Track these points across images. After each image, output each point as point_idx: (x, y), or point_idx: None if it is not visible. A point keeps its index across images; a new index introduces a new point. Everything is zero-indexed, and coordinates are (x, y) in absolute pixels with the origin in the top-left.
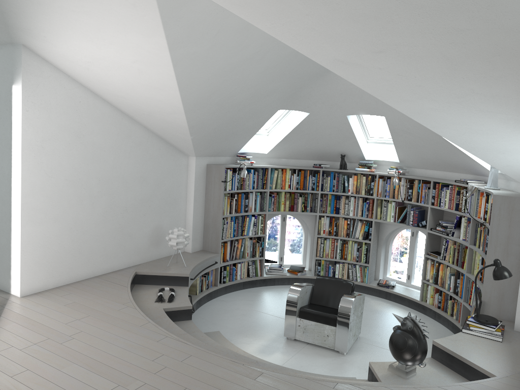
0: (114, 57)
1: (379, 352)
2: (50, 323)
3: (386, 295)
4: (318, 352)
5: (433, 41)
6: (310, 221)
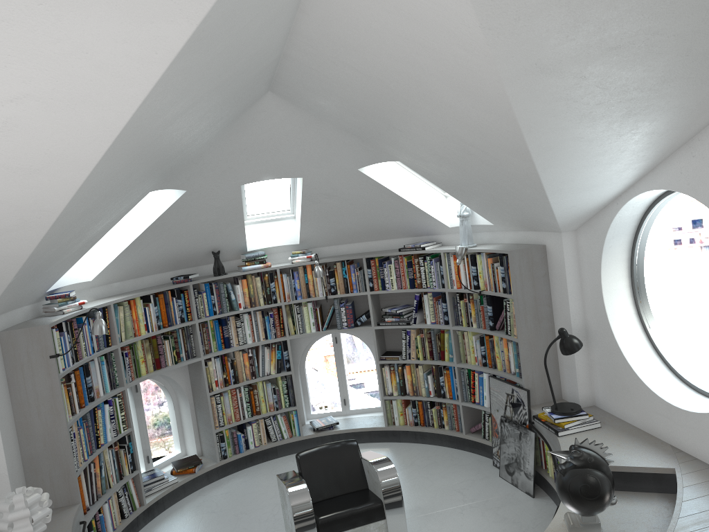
0: None
1: (431, 521)
2: None
3: (333, 440)
4: None
5: (704, 26)
6: (181, 376)
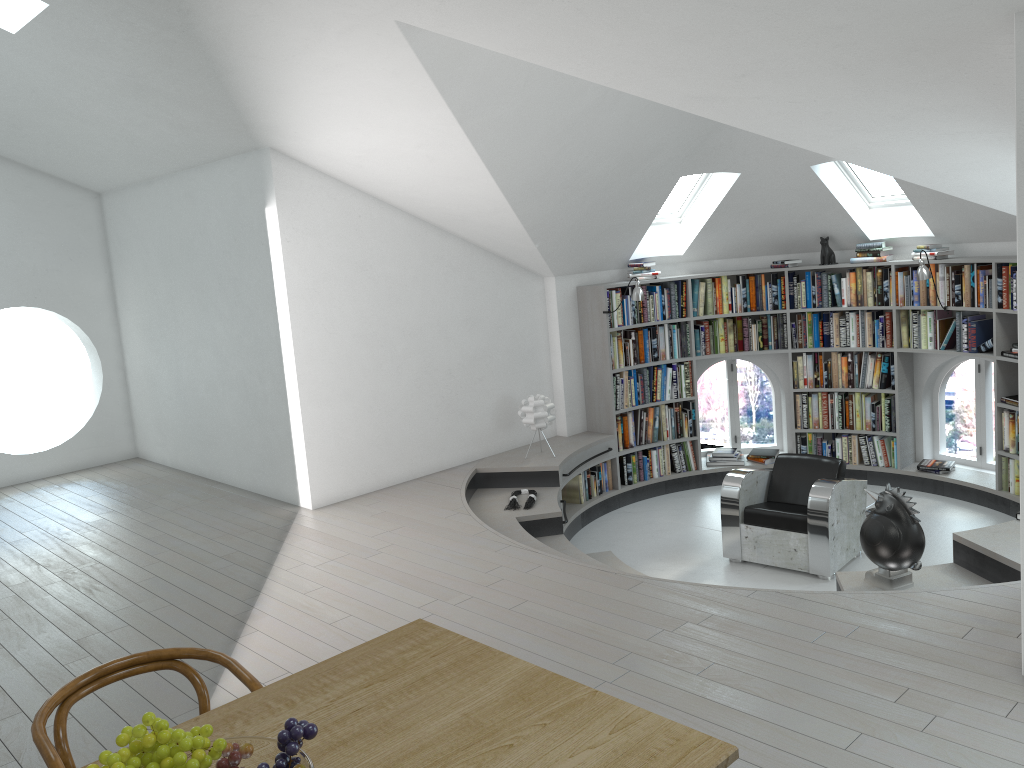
0: (390, 144)
1: None
2: (351, 537)
3: (934, 486)
4: (780, 578)
5: (808, 48)
6: (779, 366)
